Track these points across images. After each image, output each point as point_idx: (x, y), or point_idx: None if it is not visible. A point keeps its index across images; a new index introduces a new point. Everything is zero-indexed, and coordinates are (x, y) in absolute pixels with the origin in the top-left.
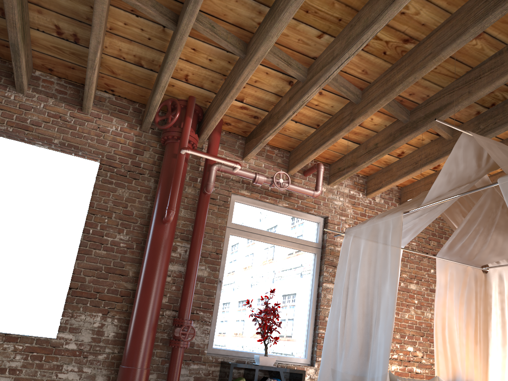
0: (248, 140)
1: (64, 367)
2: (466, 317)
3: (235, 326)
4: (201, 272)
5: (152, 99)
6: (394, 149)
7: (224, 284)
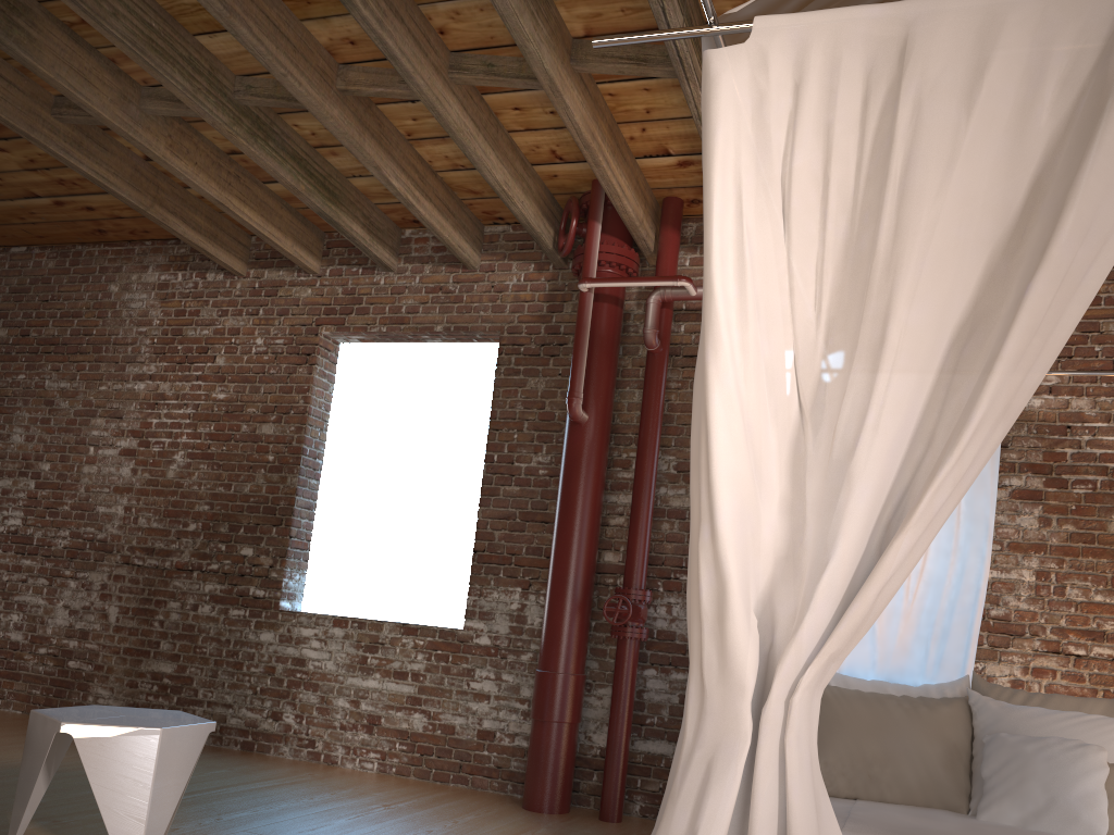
0: None
1: (477, 672)
2: None
3: None
4: (678, 501)
5: (514, 216)
6: None
7: None
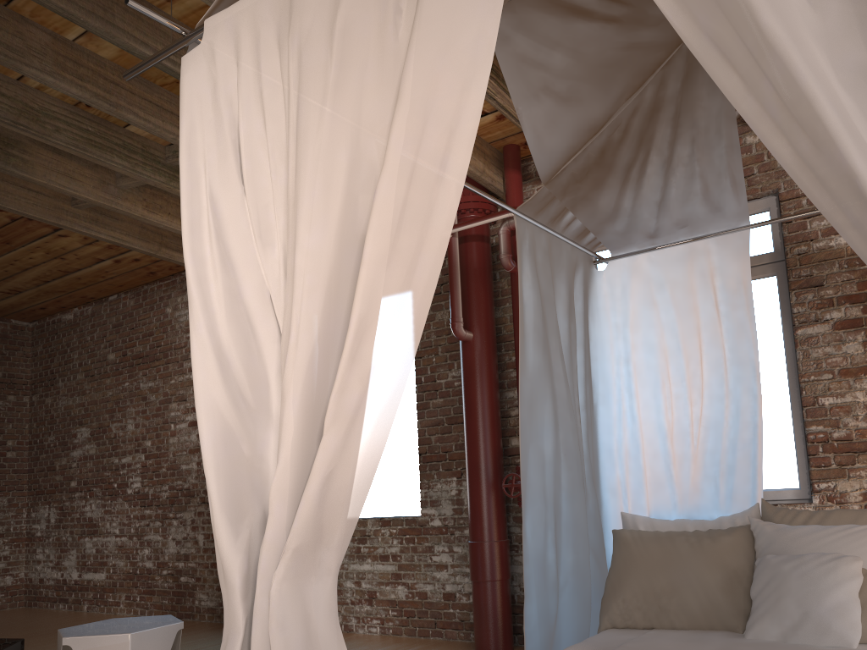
0: None
1: (436, 548)
2: None
3: None
4: None
5: None
6: None
7: None
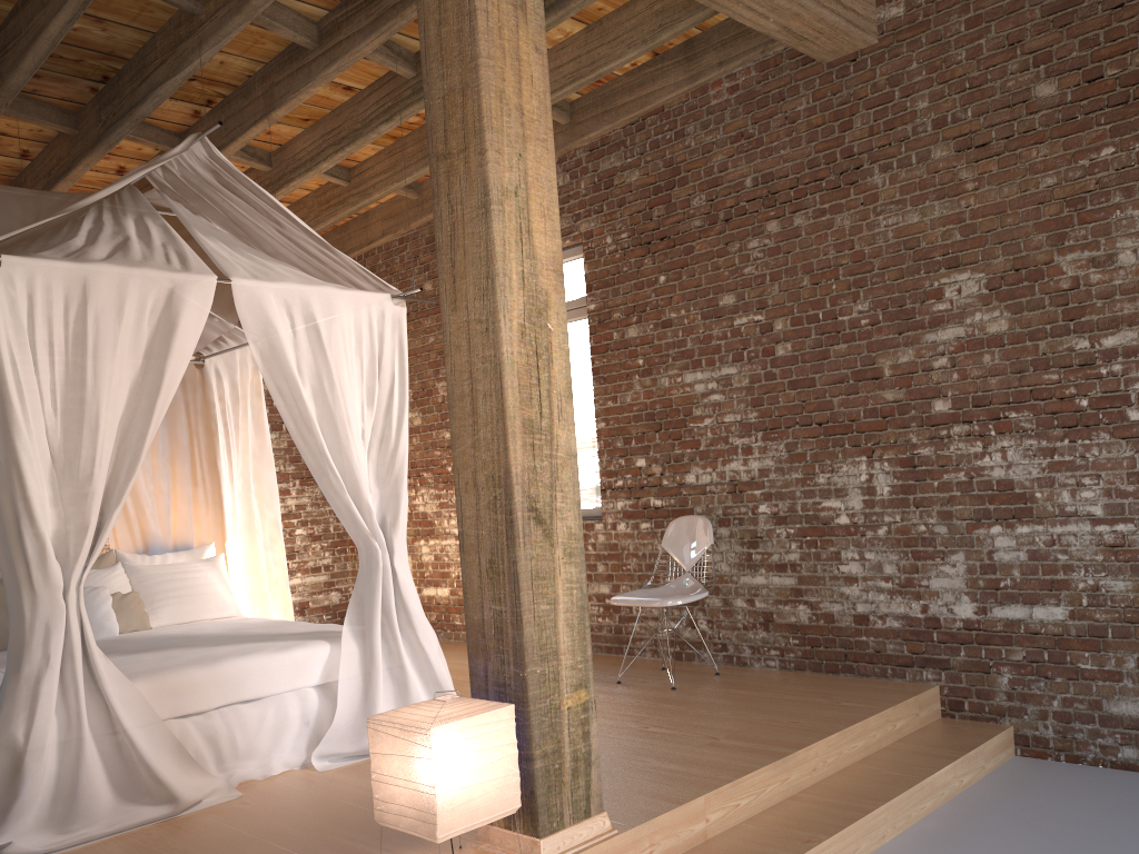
0: None
1: None
2: (170, 446)
3: None
4: None
5: None
6: None
7: None
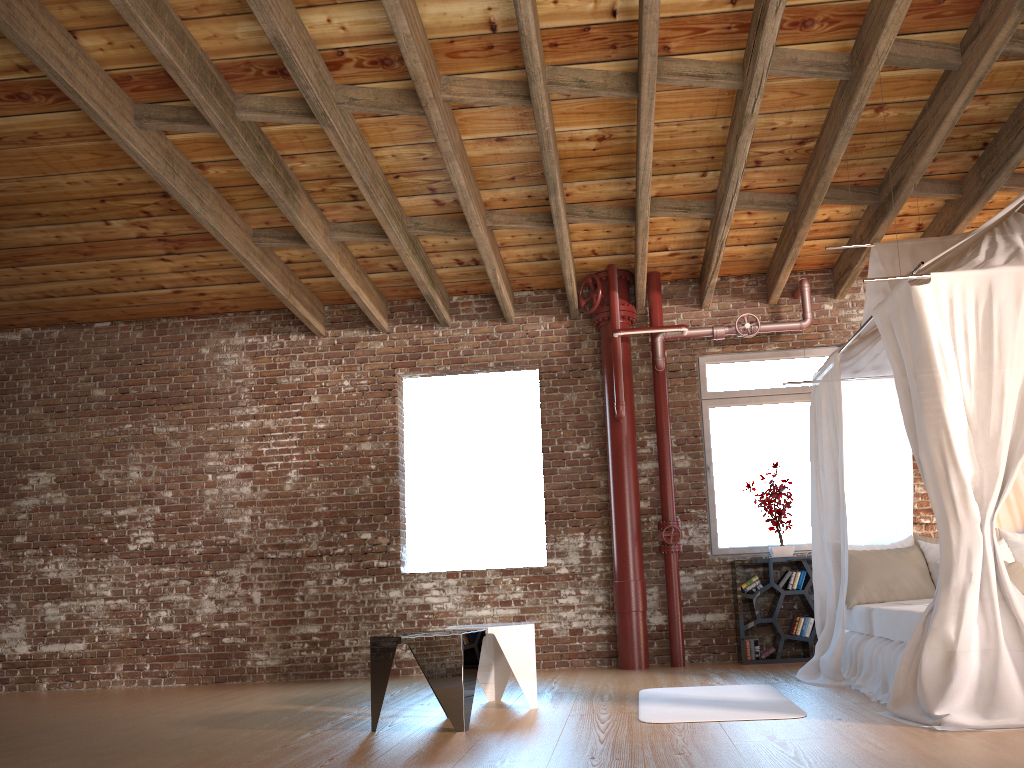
0: (700, 282)
1: (562, 592)
2: None
3: (742, 518)
4: (681, 463)
5: (566, 291)
6: (878, 240)
7: (715, 470)
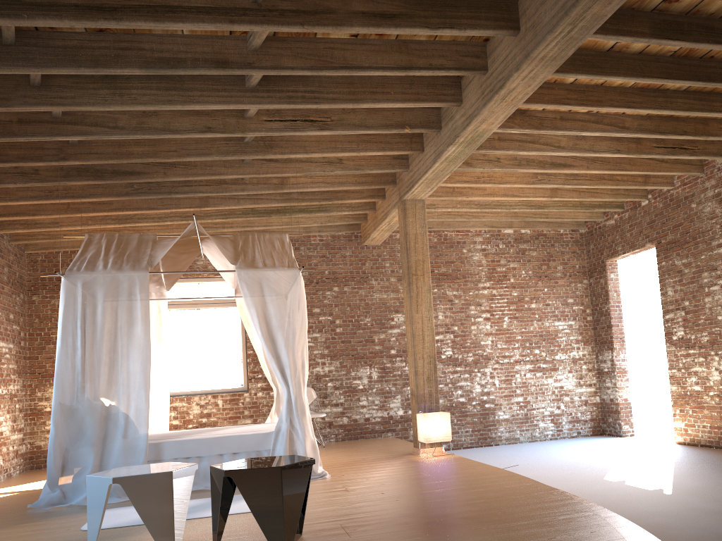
0: None
1: None
2: None
3: None
4: None
5: None
6: (63, 184)
7: None
